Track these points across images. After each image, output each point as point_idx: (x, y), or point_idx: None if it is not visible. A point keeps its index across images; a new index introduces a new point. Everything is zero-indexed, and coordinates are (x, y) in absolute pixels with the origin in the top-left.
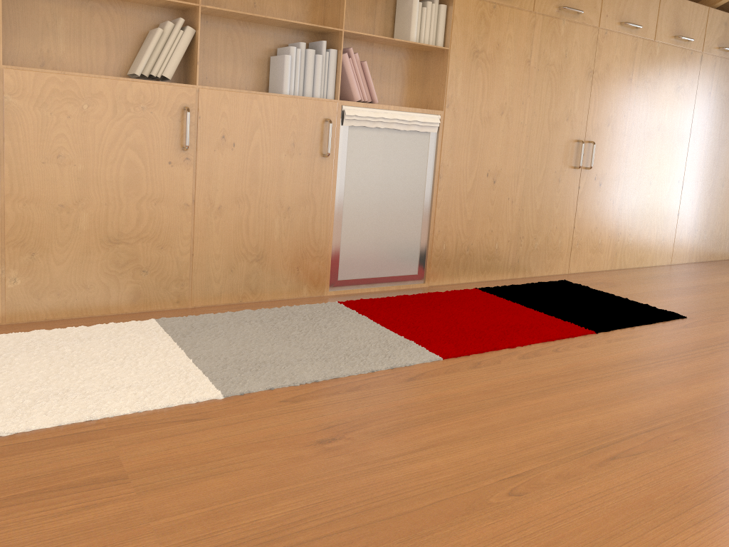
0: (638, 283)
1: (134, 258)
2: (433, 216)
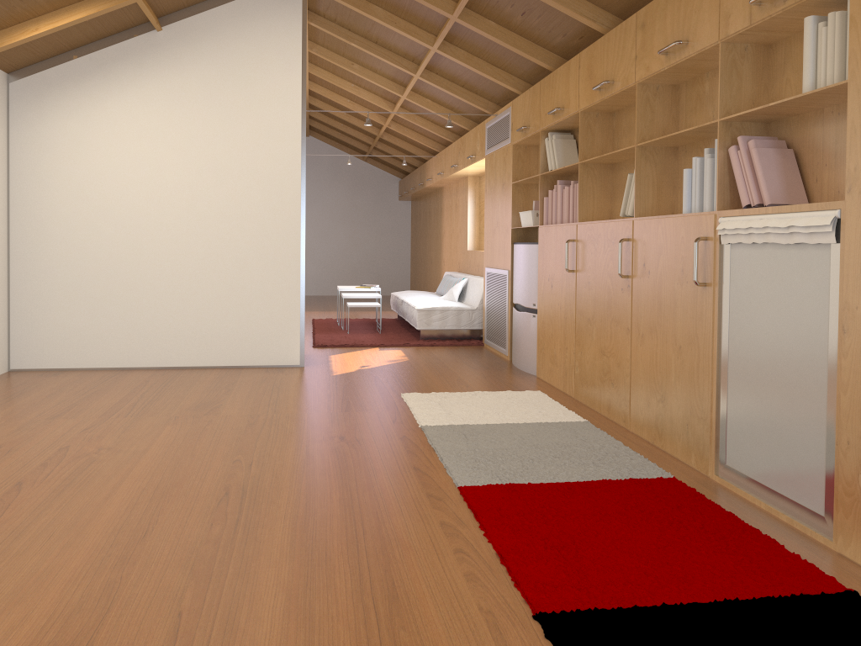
0: None
1: (608, 370)
2: (838, 407)
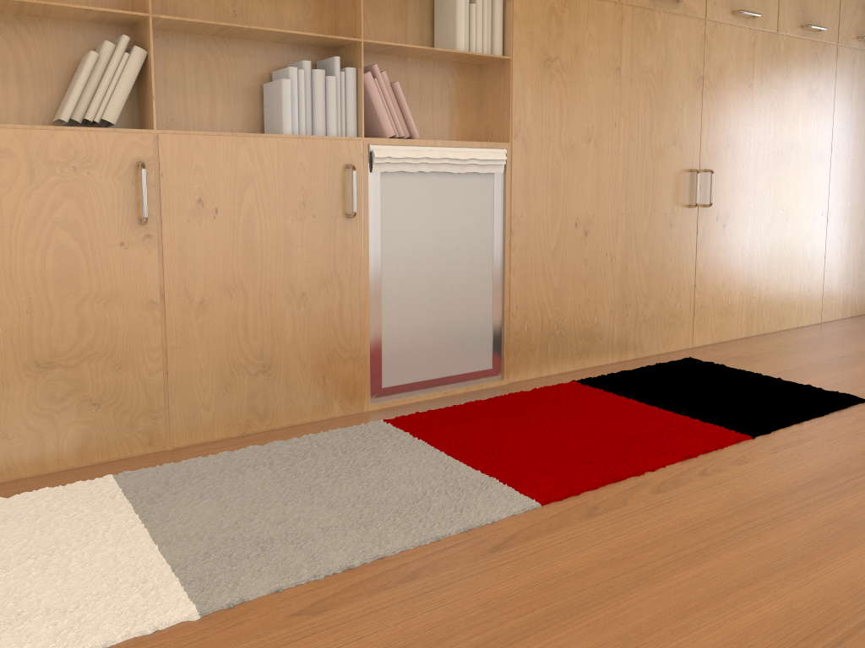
0: (787, 354)
1: (77, 386)
2: (507, 287)
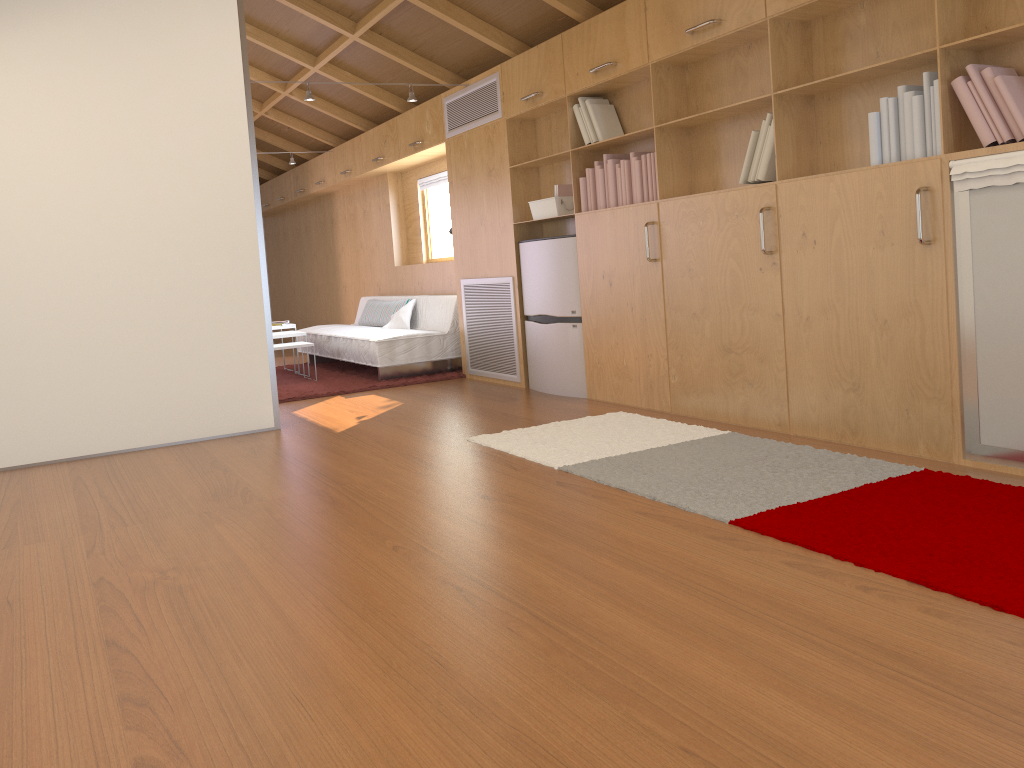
0: None
1: (741, 369)
2: None
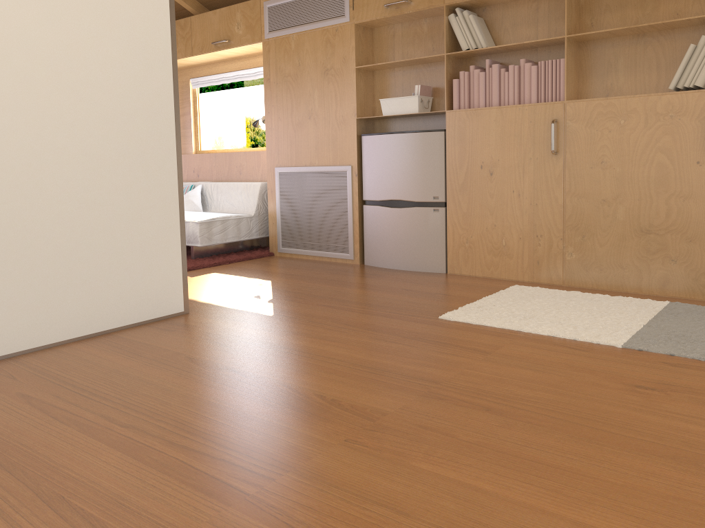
0: None
1: (663, 247)
2: None
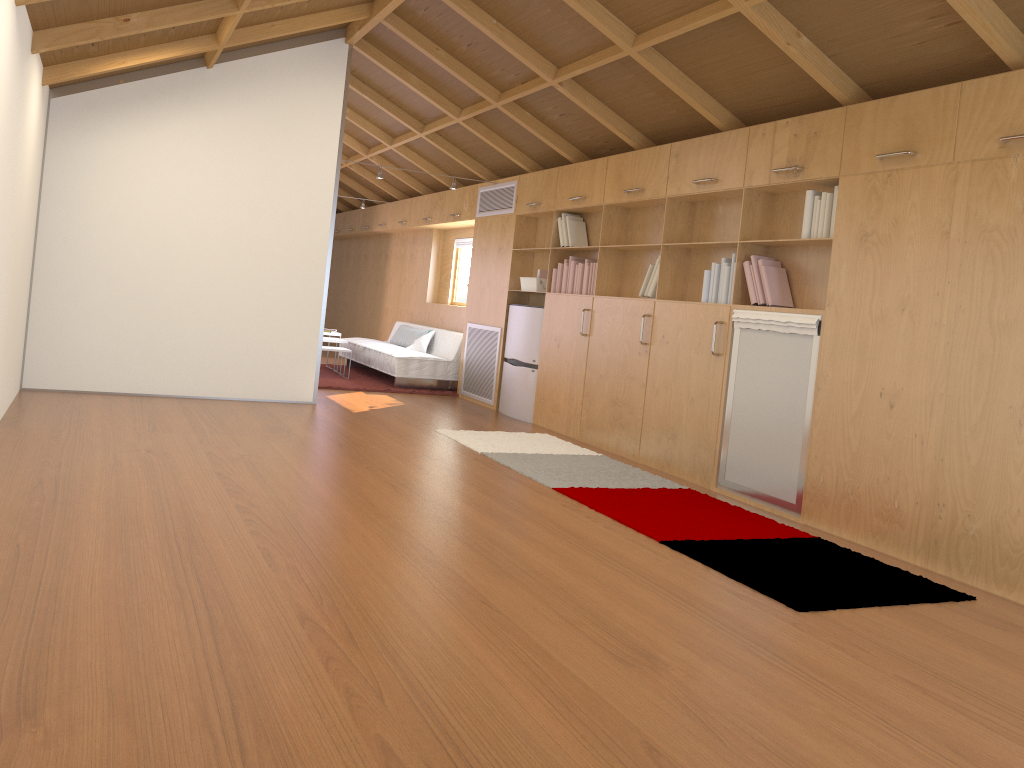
0: None
1: (620, 416)
2: (810, 435)
